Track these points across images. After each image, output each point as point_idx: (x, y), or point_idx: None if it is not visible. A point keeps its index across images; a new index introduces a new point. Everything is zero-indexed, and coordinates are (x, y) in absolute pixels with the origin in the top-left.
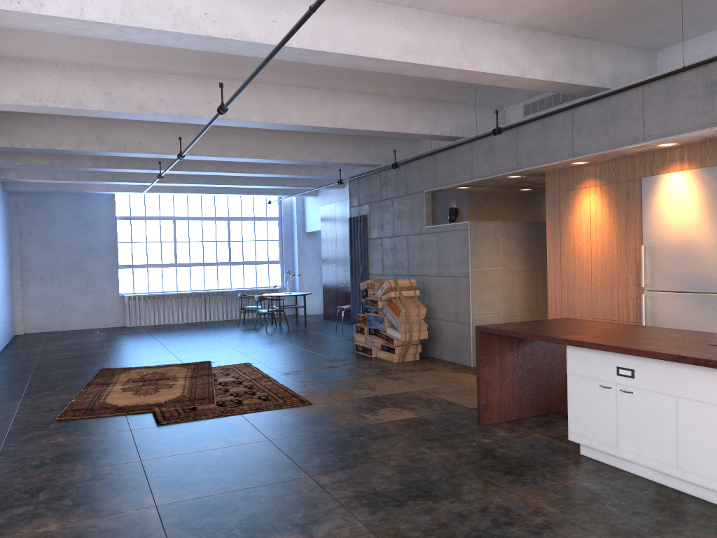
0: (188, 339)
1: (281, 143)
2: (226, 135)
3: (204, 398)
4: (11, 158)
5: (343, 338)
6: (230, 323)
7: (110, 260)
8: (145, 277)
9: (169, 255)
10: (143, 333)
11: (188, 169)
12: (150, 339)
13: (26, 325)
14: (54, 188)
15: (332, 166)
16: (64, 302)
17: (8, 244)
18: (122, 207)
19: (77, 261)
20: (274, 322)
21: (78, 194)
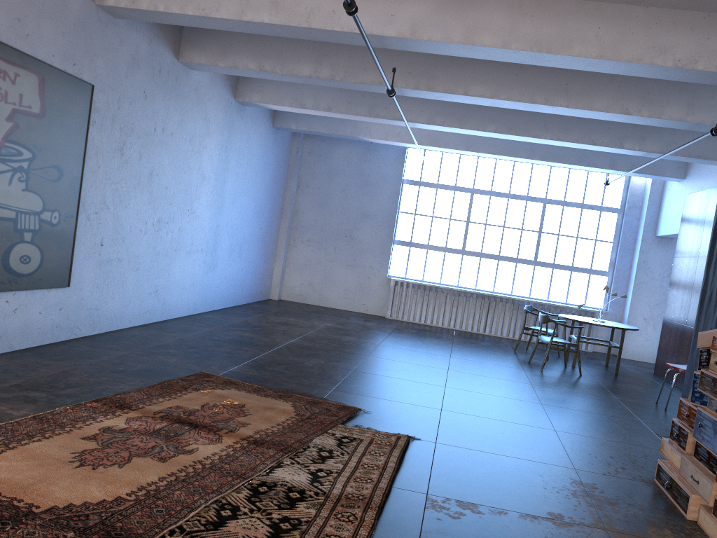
0: (415, 354)
1: (589, 25)
2: (483, 4)
3: (118, 537)
4: (215, 57)
5: (656, 427)
6: (508, 345)
7: (385, 232)
8: (422, 260)
9: (457, 238)
10: (383, 331)
11: (445, 90)
12: (373, 341)
13: (284, 290)
14: (325, 130)
15: (708, 105)
16: (326, 273)
17: (273, 193)
18: (413, 168)
19: (349, 227)
20: (569, 359)
21: (366, 146)
